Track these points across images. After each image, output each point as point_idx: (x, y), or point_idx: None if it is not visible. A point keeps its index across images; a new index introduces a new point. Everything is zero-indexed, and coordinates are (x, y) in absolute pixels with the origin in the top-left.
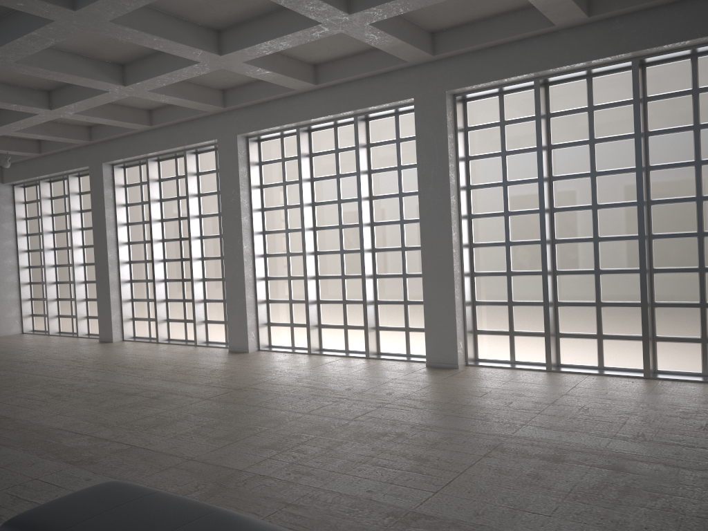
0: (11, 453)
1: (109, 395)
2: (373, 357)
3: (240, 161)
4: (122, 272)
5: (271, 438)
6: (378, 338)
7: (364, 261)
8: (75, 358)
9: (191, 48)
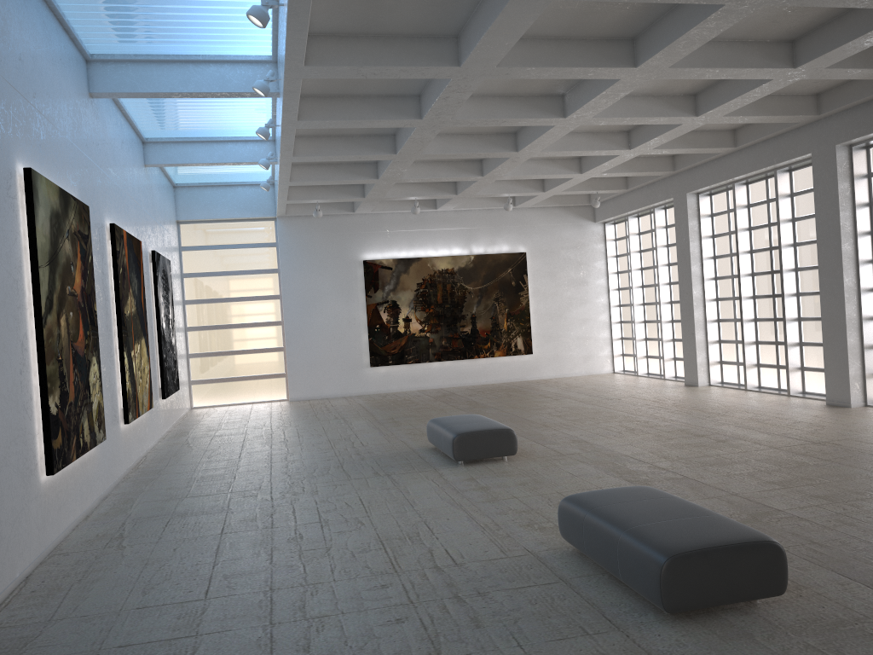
0: (584, 468)
1: (678, 434)
2: None
3: (840, 176)
4: (708, 311)
5: (828, 490)
6: None
7: None
8: (656, 399)
9: (758, 69)
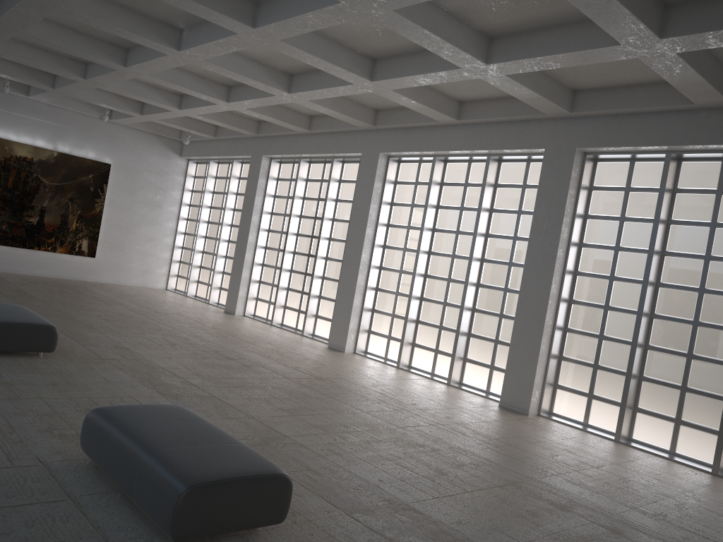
0: (121, 375)
1: (212, 354)
2: (454, 385)
3: (377, 177)
4: (257, 255)
5: (324, 421)
6: (463, 369)
7: (465, 293)
8: (199, 319)
9: (346, 71)
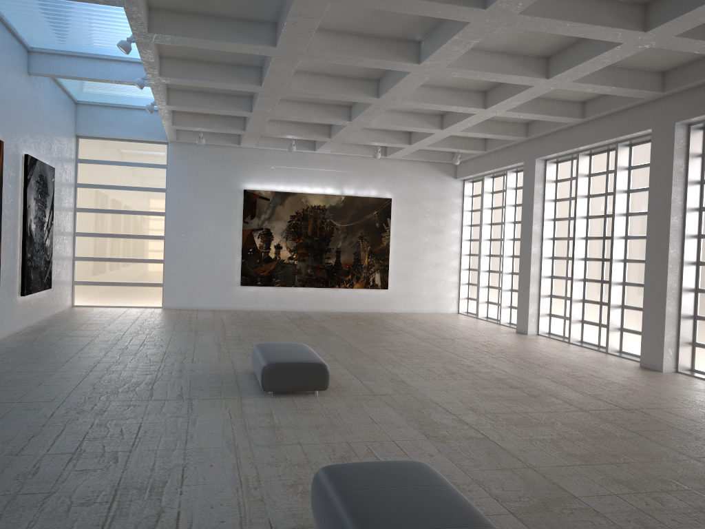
0: (389, 413)
1: (494, 383)
2: None
3: (676, 152)
4: (544, 267)
5: (631, 473)
6: None
7: None
8: (486, 343)
9: (608, 28)
